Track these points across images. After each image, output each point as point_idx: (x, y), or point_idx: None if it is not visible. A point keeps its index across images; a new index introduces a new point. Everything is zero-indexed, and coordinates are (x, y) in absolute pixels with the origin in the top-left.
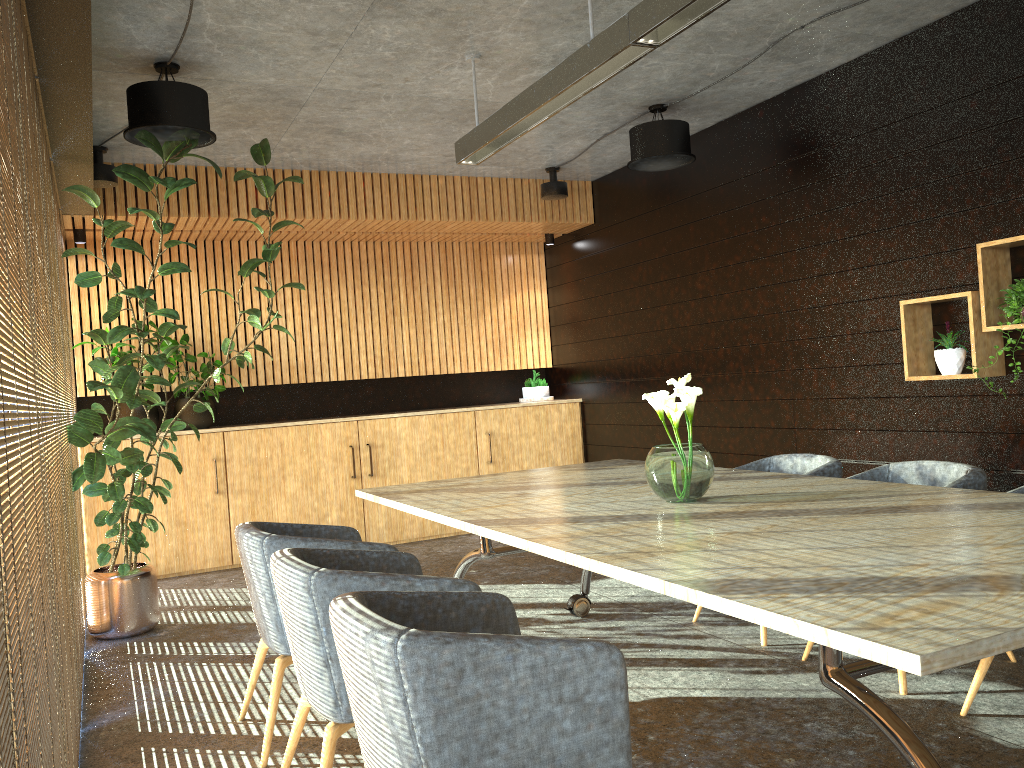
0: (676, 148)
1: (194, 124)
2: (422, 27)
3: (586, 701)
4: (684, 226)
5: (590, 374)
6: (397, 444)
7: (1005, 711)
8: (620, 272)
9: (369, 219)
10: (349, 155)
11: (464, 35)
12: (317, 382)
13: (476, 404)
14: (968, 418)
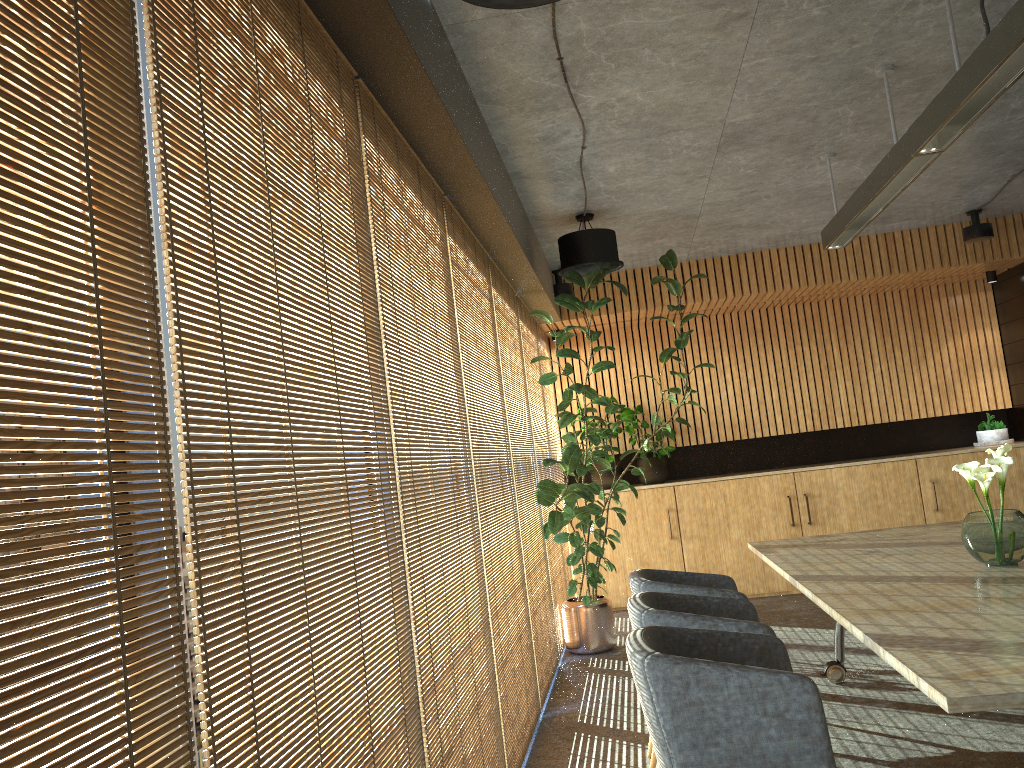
0: None
1: (604, 258)
2: (769, 149)
3: (786, 717)
4: None
5: None
6: (834, 493)
7: None
8: None
9: (786, 289)
10: (757, 239)
11: (810, 145)
12: (759, 437)
13: (925, 450)
14: None
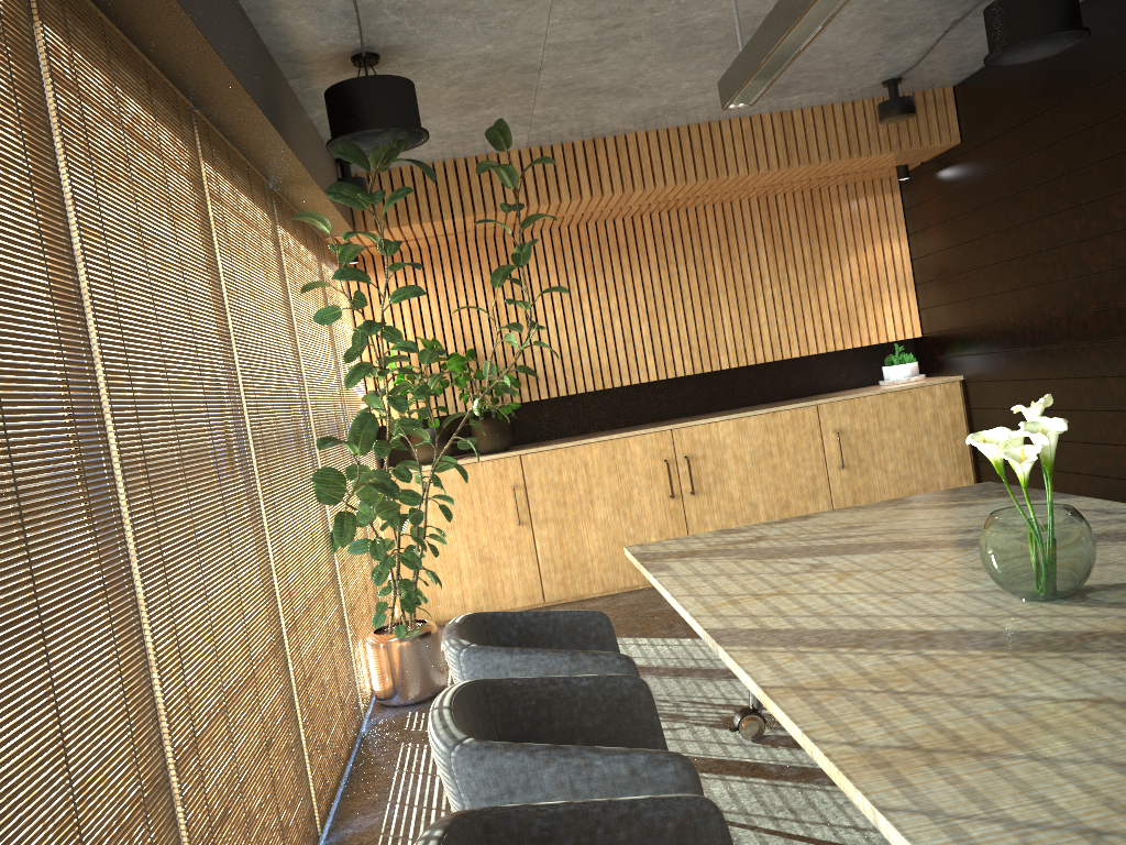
0: (1056, 23)
1: (397, 122)
2: None
3: None
4: (1088, 130)
5: (971, 344)
6: (721, 454)
7: None
8: (1001, 205)
9: (658, 187)
10: (620, 115)
11: None
12: (627, 385)
13: (824, 392)
14: None
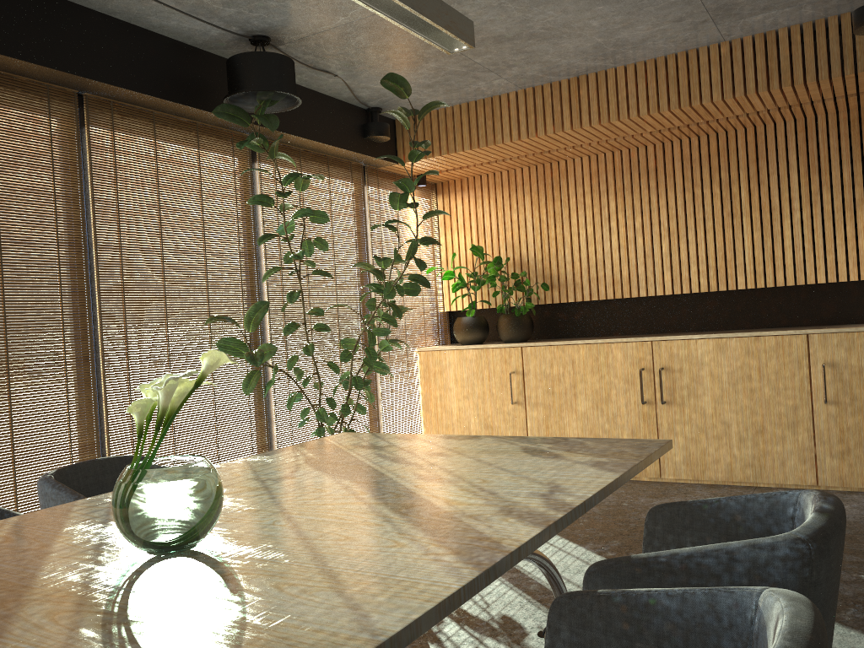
0: None
1: (254, 87)
2: None
3: None
4: None
5: None
6: (698, 370)
7: None
8: None
9: (631, 117)
10: (570, 54)
11: None
12: (651, 296)
13: (861, 322)
14: None
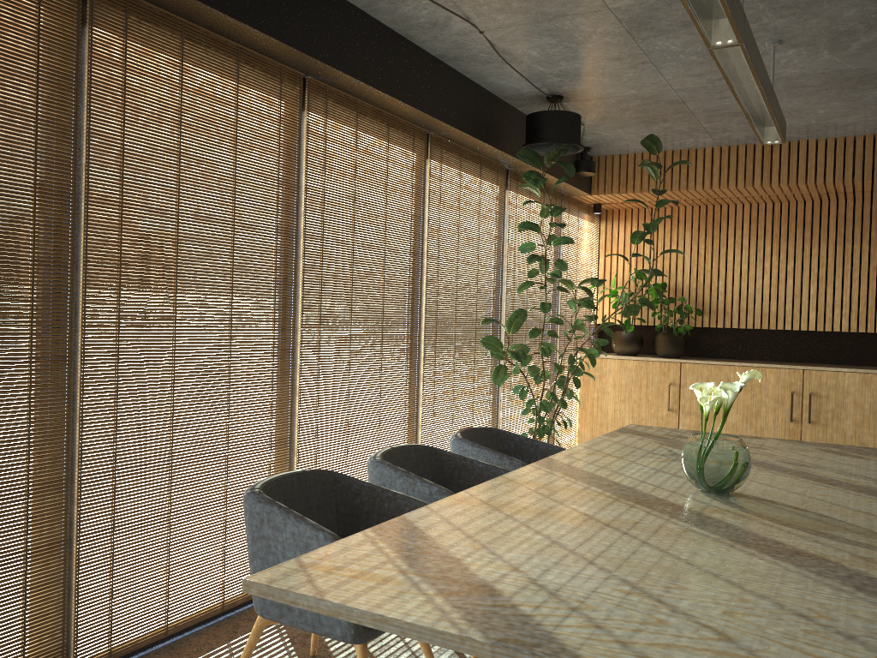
0: None
1: (557, 139)
2: (692, 35)
3: None
4: None
5: None
6: (843, 398)
7: None
8: None
9: (818, 183)
10: None
11: None
12: (792, 330)
13: None
14: None
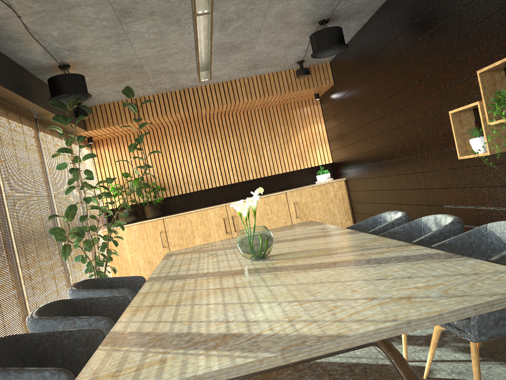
0: (332, 43)
1: (74, 91)
2: (154, 21)
3: None
4: (366, 80)
5: (346, 165)
6: None
7: (453, 376)
8: (347, 109)
9: (211, 107)
10: (189, 80)
11: (178, 18)
12: (212, 188)
13: (294, 187)
14: (500, 177)
